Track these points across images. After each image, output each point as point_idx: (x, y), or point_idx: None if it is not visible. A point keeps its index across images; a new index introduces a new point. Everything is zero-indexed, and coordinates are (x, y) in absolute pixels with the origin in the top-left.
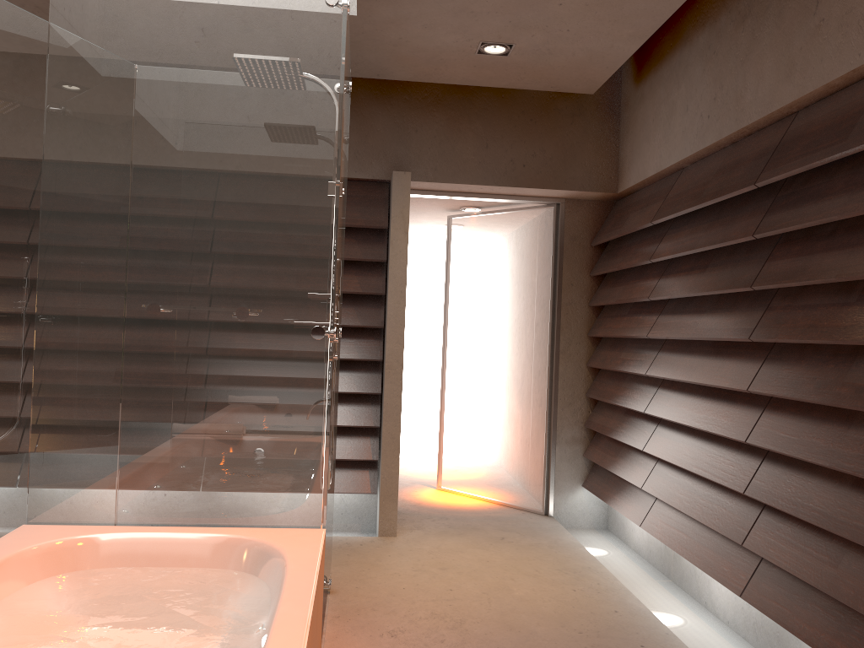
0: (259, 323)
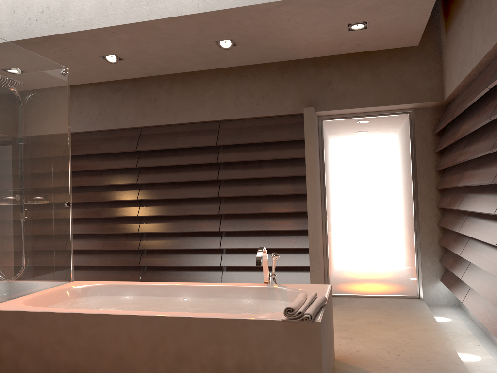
0: (52, 201)
